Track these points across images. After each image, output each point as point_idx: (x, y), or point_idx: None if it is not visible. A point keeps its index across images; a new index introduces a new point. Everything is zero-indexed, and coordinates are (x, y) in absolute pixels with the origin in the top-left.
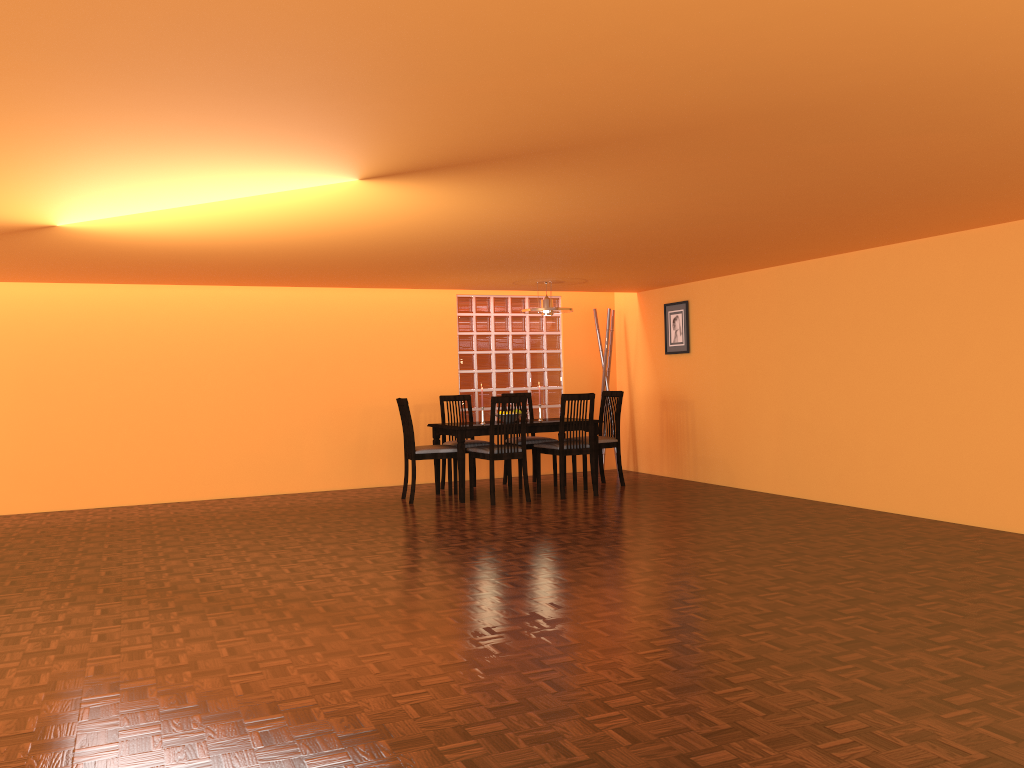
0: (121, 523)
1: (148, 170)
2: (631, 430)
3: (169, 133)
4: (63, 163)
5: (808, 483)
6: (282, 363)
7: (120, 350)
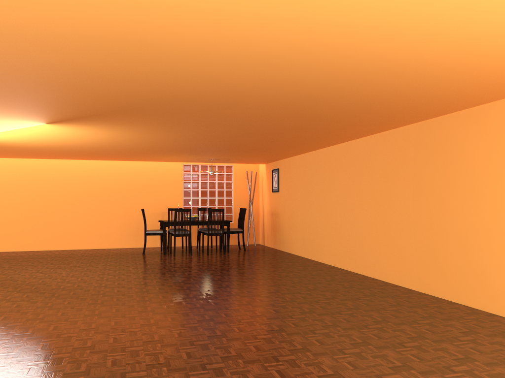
0: (19, 257)
1: None
2: (263, 226)
3: None
4: None
5: (309, 251)
6: (102, 192)
7: (33, 185)
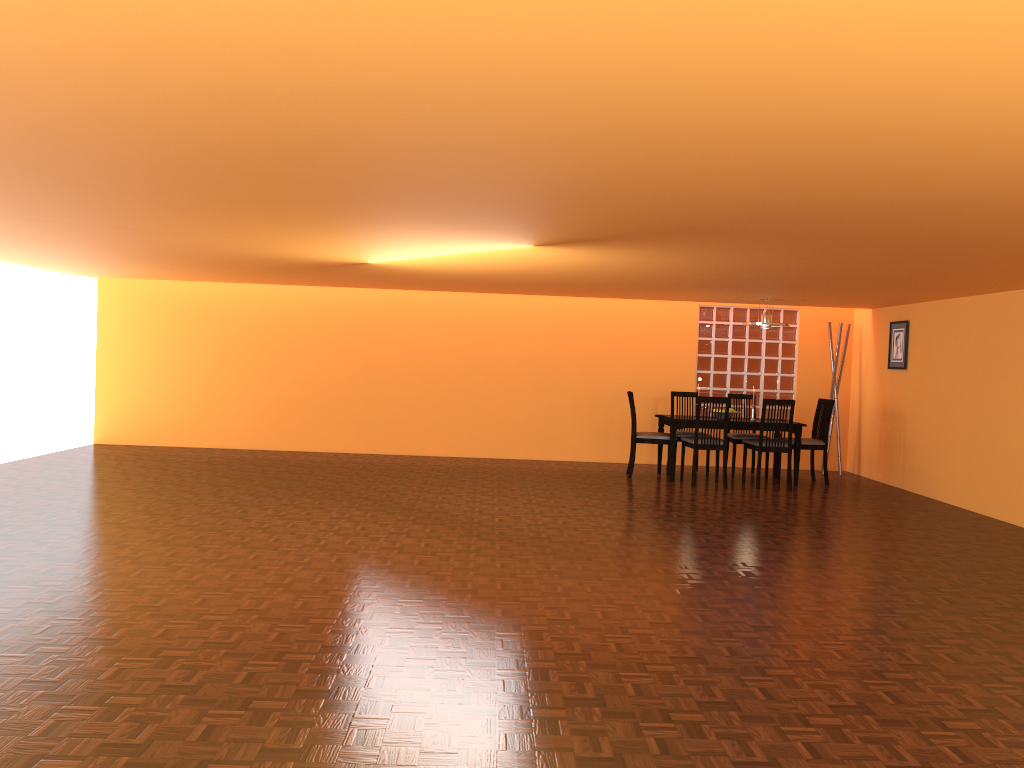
0: (414, 467)
1: (403, 242)
2: (858, 436)
3: (402, 229)
4: (355, 239)
5: (986, 500)
6: (547, 356)
7: (429, 339)
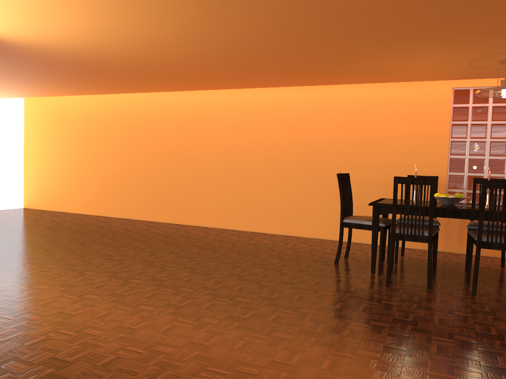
0: (162, 237)
1: None
2: None
3: None
4: None
5: None
6: (302, 144)
7: (210, 133)
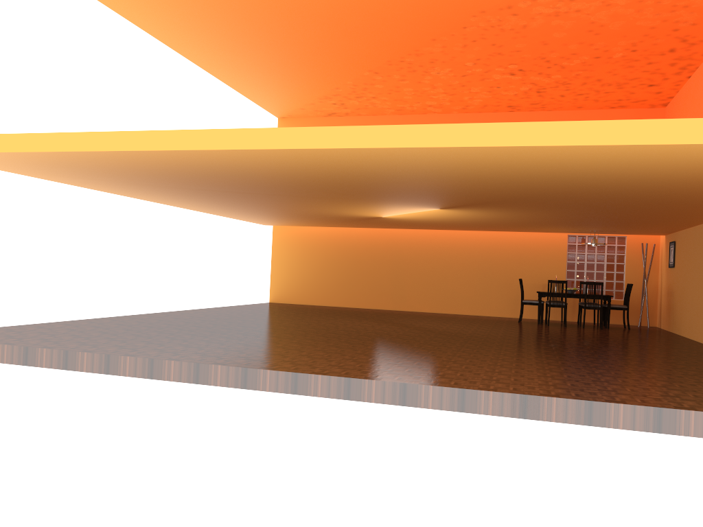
0: (412, 314)
1: (387, 208)
2: (660, 306)
3: (383, 204)
4: (369, 208)
5: (694, 332)
6: (484, 261)
7: (424, 253)
